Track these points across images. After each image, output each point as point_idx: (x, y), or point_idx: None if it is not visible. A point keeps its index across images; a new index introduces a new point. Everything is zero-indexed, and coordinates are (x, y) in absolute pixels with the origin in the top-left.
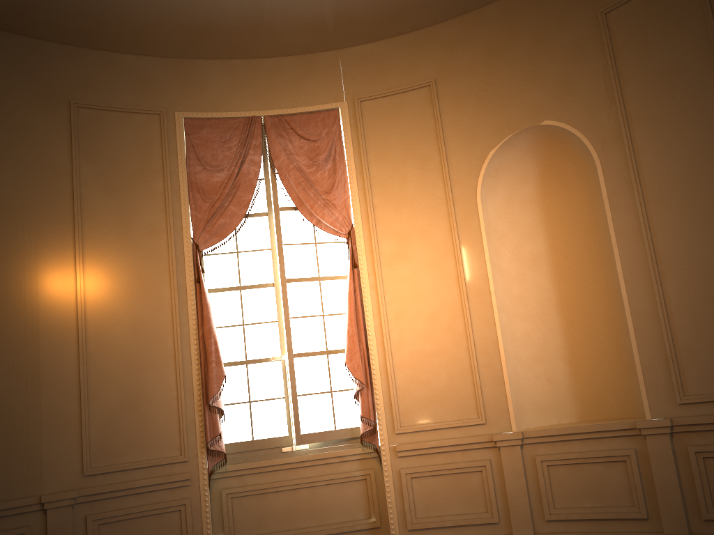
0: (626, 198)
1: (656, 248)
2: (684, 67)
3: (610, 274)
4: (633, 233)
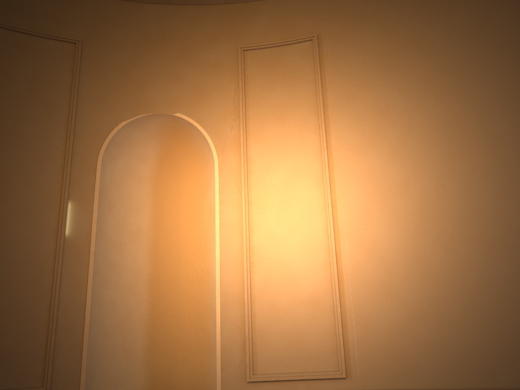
0: (234, 196)
1: (251, 241)
2: (295, 109)
3: (203, 259)
4: (235, 225)
